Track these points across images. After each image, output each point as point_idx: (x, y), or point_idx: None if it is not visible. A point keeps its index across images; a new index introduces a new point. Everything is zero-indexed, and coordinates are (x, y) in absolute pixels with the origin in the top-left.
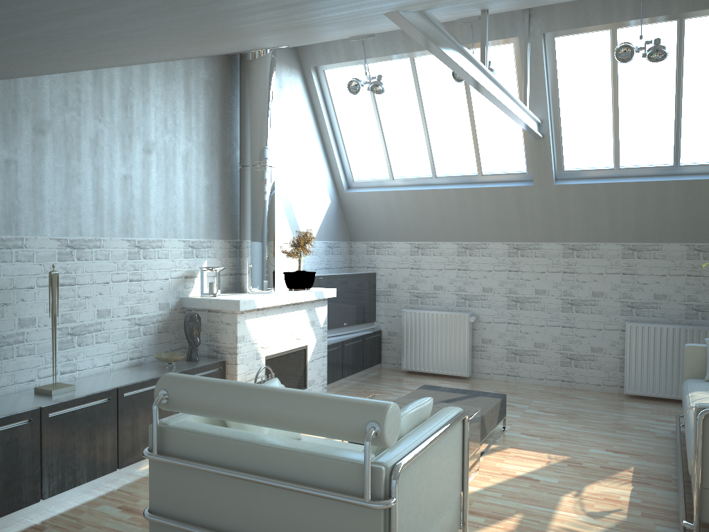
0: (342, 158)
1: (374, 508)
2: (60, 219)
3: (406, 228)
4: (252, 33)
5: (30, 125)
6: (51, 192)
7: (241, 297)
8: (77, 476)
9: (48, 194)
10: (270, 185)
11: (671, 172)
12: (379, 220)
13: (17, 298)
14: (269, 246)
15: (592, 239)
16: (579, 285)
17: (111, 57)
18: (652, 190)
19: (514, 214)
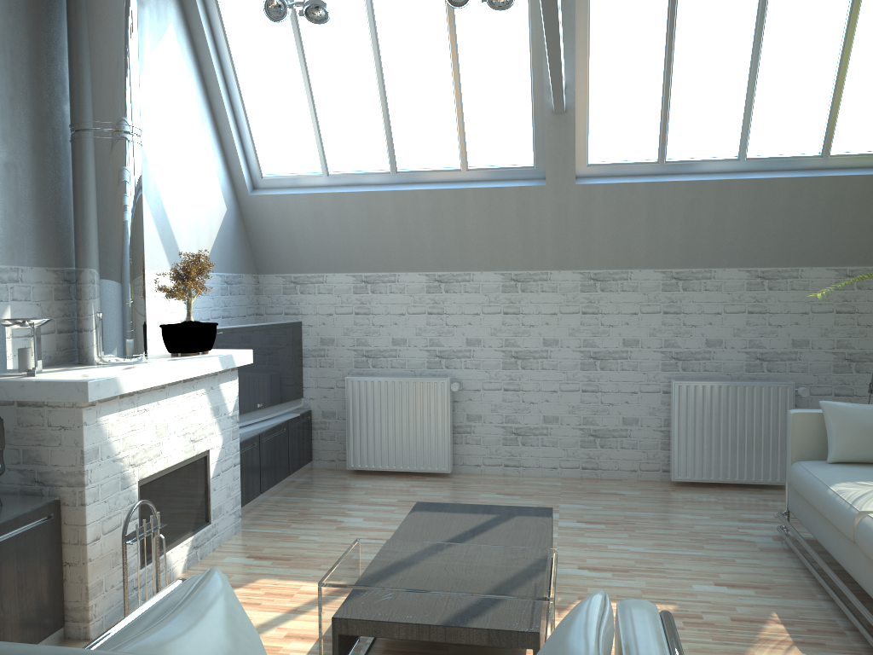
0: (244, 139)
1: None
2: None
3: (348, 252)
4: None
5: None
6: None
7: (89, 374)
8: None
9: None
10: (133, 168)
11: (734, 168)
12: (305, 240)
13: None
14: (136, 278)
15: (622, 264)
16: (605, 330)
17: None
18: (710, 192)
19: (515, 229)
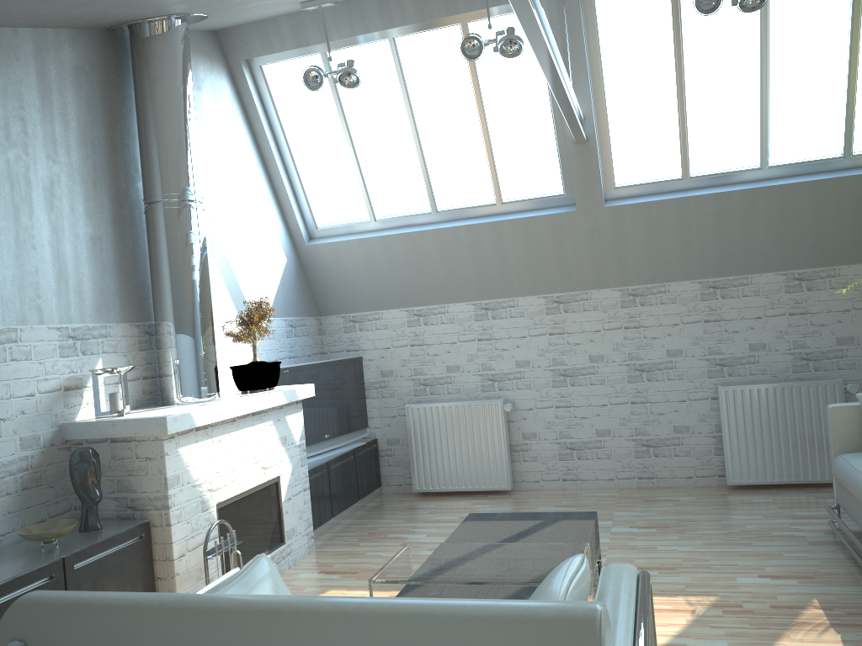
0: (298, 195)
1: None
2: None
3: (400, 288)
4: None
5: None
6: None
7: (168, 412)
8: None
9: None
10: (198, 231)
11: (758, 177)
12: (360, 281)
13: None
14: (205, 326)
15: (659, 278)
16: (649, 342)
17: None
18: (736, 202)
19: (552, 254)
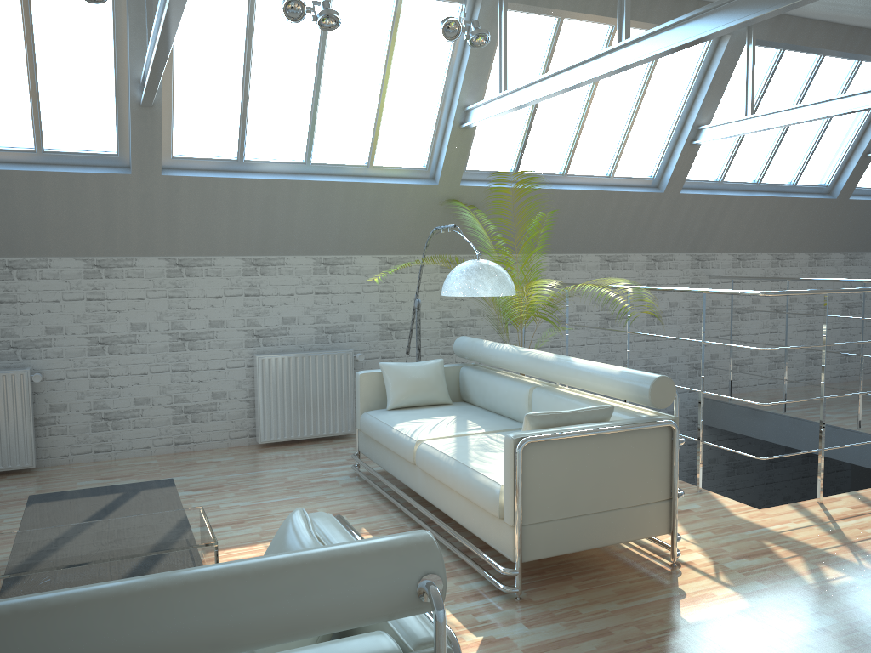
0: None
1: None
2: None
3: None
4: None
5: None
6: None
7: None
8: None
9: None
10: None
11: (302, 171)
12: None
13: None
14: None
15: (206, 251)
16: (193, 313)
17: None
18: (284, 190)
19: (98, 215)
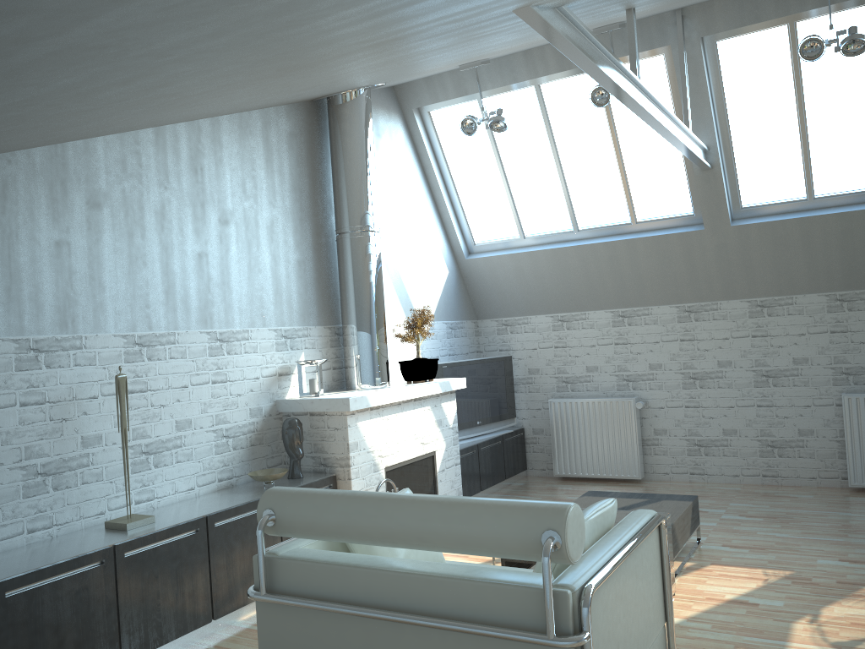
0: (459, 217)
1: (562, 646)
2: (125, 311)
3: (545, 297)
4: (349, 51)
5: (83, 198)
6: (112, 279)
7: (350, 394)
8: (163, 632)
9: (108, 281)
10: (375, 255)
11: None
12: (511, 290)
13: (78, 412)
14: (379, 329)
15: (786, 291)
16: (775, 351)
17: (176, 100)
18: (860, 221)
19: (682, 268)
